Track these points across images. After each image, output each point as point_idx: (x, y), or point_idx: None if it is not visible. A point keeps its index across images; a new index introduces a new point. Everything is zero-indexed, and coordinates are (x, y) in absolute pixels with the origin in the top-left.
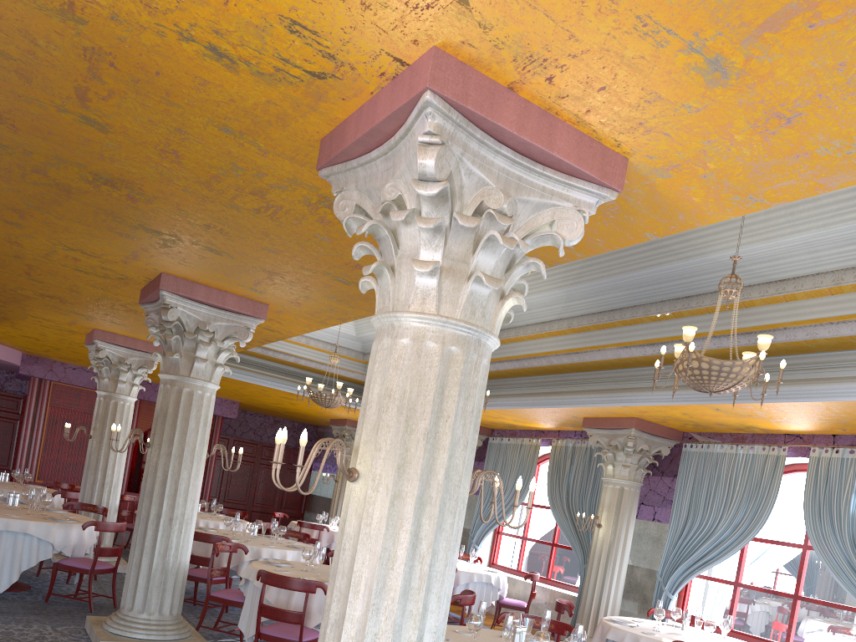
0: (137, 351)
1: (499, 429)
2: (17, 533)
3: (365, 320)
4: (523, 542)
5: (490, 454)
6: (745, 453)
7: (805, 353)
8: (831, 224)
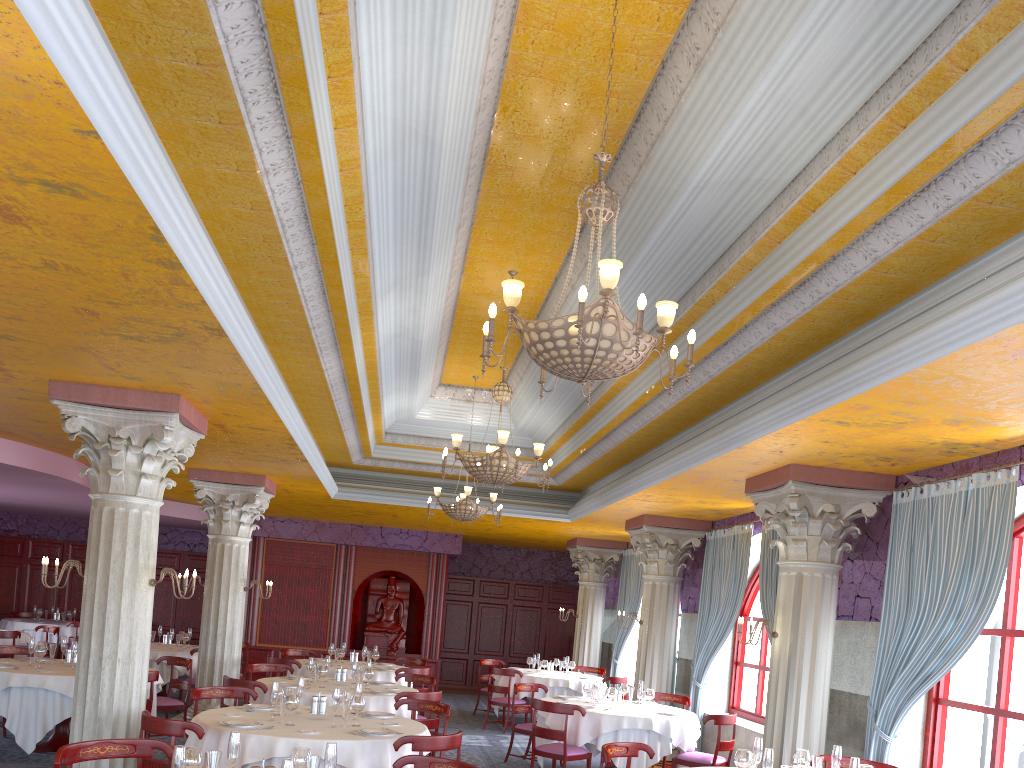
0: (237, 485)
1: (719, 519)
2: (38, 689)
3: (513, 407)
4: (760, 674)
5: (709, 555)
6: (963, 490)
7: (914, 293)
8: (773, 51)
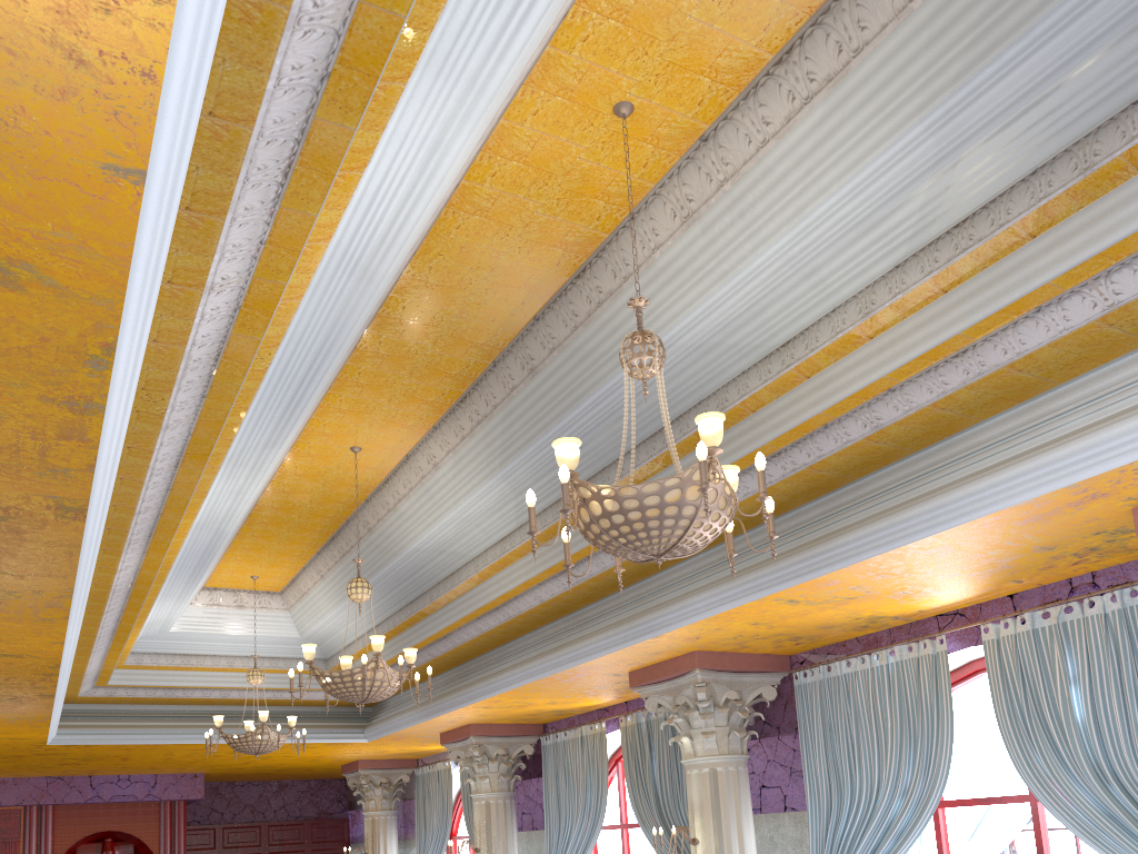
0: None
1: (552, 721)
2: None
3: (301, 610)
4: None
5: (547, 762)
6: (884, 664)
7: (888, 463)
8: (807, 205)
